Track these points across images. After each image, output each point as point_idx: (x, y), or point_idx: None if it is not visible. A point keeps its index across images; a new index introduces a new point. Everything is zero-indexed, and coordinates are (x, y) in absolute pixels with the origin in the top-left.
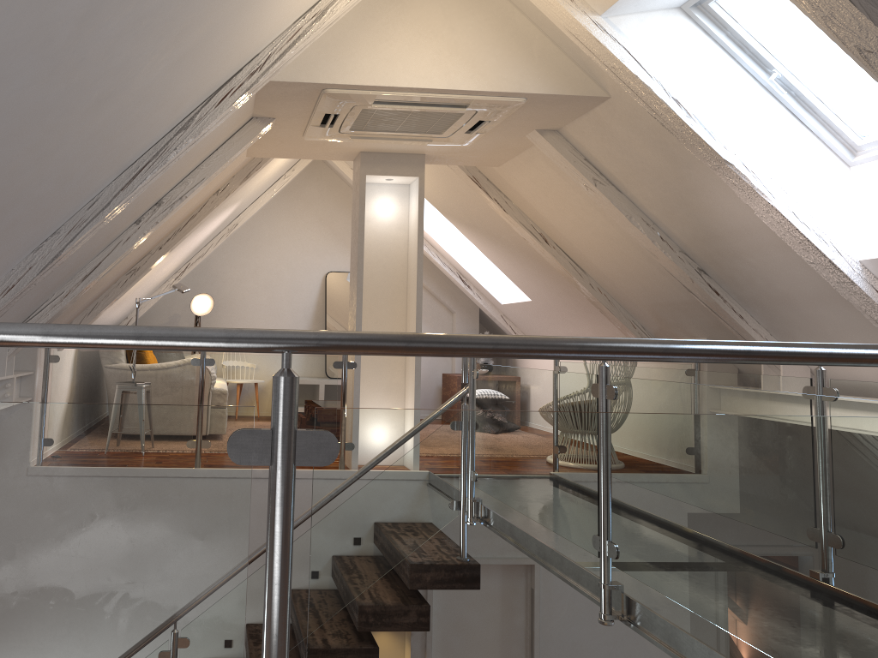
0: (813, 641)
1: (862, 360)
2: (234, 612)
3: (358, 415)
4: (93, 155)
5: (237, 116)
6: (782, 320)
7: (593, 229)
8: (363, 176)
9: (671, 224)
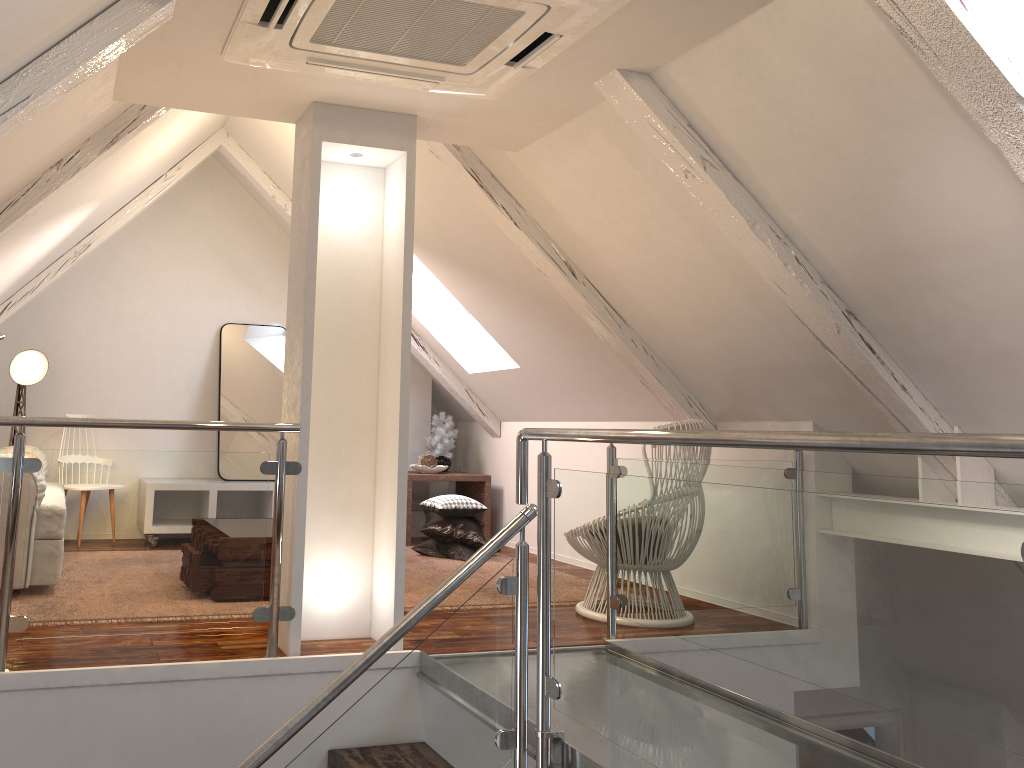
0: None
1: None
2: None
3: None
4: None
5: None
6: (975, 394)
7: (664, 251)
8: (318, 144)
9: (821, 235)
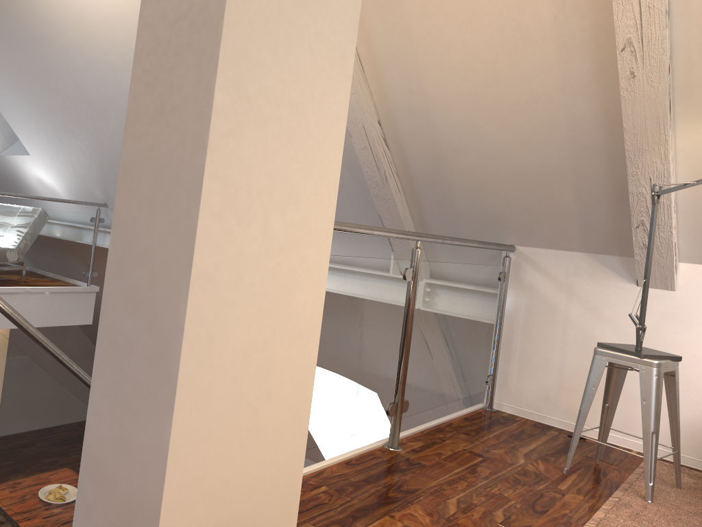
0: None
1: None
2: None
3: None
4: None
5: None
6: None
7: None
8: None
9: None
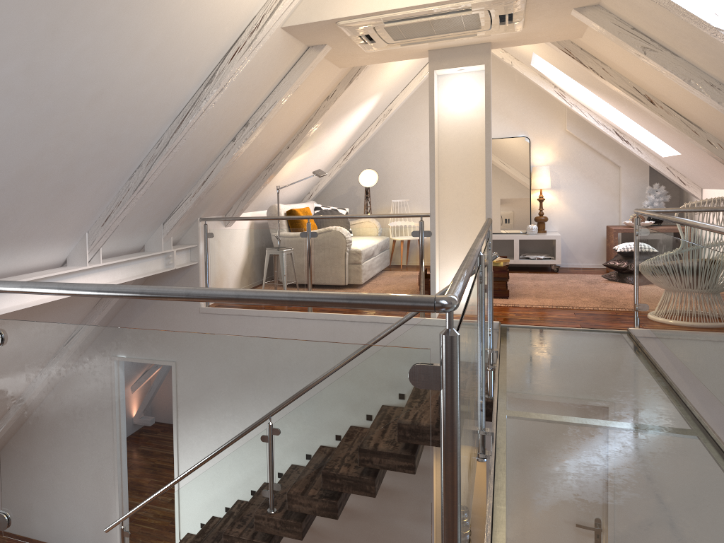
0: (236, 472)
1: (259, 301)
2: None
3: (11, 323)
4: (127, 121)
5: (284, 53)
6: None
7: (681, 89)
8: (432, 72)
9: None
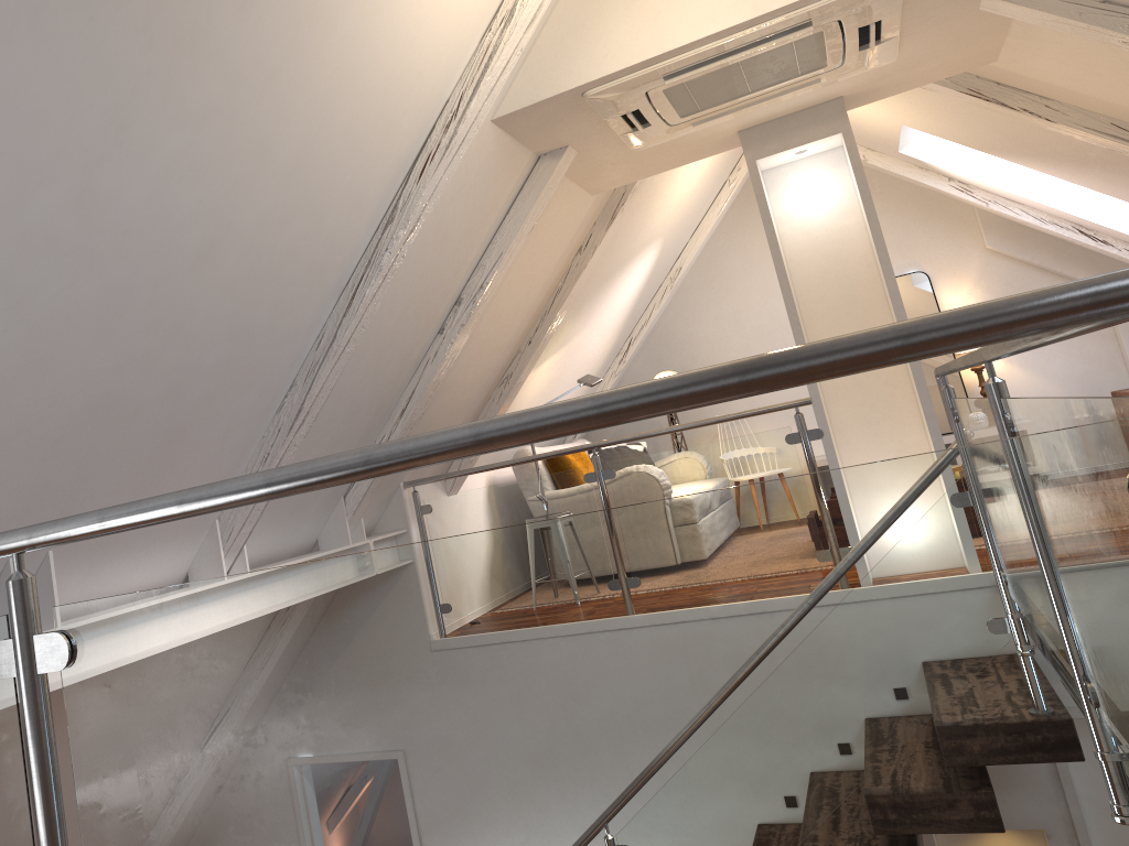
0: None
1: (660, 404)
2: (23, 833)
3: (88, 608)
4: (262, 299)
5: (501, 168)
6: None
7: None
8: (752, 164)
9: None
